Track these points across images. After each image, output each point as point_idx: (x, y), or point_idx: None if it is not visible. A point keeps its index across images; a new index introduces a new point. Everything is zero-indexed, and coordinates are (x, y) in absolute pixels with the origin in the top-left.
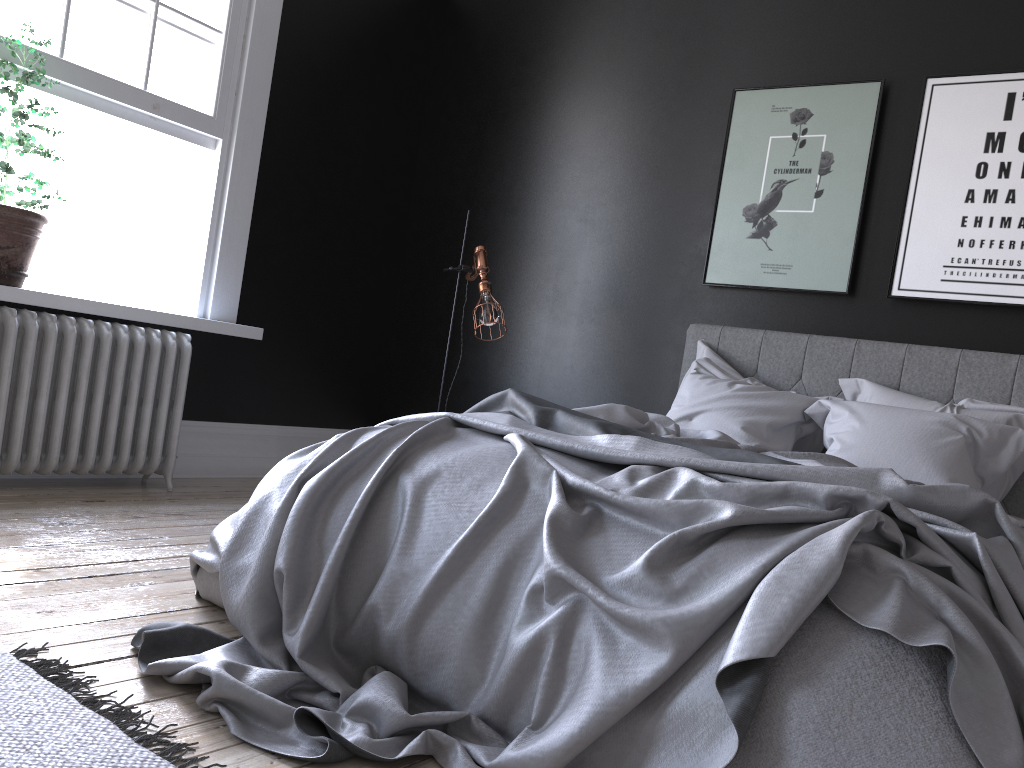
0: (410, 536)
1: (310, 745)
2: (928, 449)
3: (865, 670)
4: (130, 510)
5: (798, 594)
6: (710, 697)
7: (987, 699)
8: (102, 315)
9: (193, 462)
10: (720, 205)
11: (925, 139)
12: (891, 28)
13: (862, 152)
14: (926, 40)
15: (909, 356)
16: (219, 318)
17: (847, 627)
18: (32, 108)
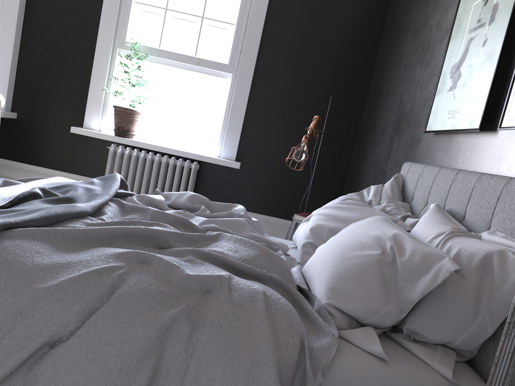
0: None
1: None
2: (341, 257)
3: None
4: None
5: None
6: None
7: None
8: (158, 151)
9: None
10: (443, 69)
11: None
12: None
13: None
14: None
15: (477, 184)
16: (225, 157)
17: None
18: (138, 69)
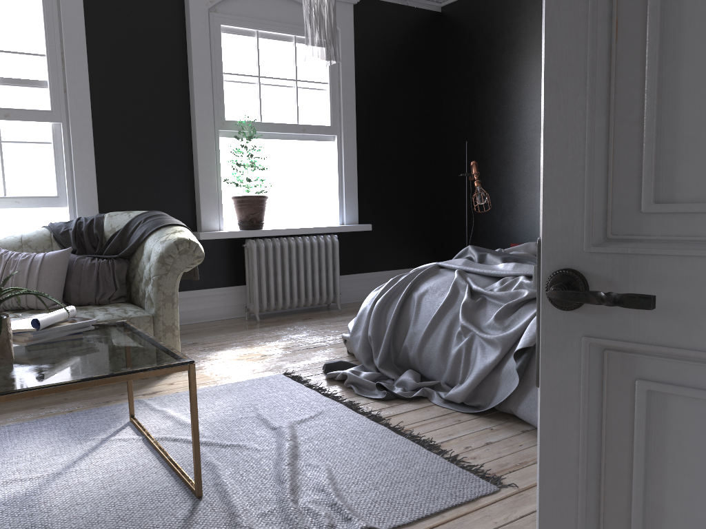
0: (416, 317)
1: (382, 395)
2: None
3: None
4: (322, 321)
5: None
6: (514, 364)
7: None
8: (297, 234)
9: (349, 295)
10: None
11: None
12: None
13: None
14: None
15: None
16: (349, 223)
17: None
18: (253, 149)
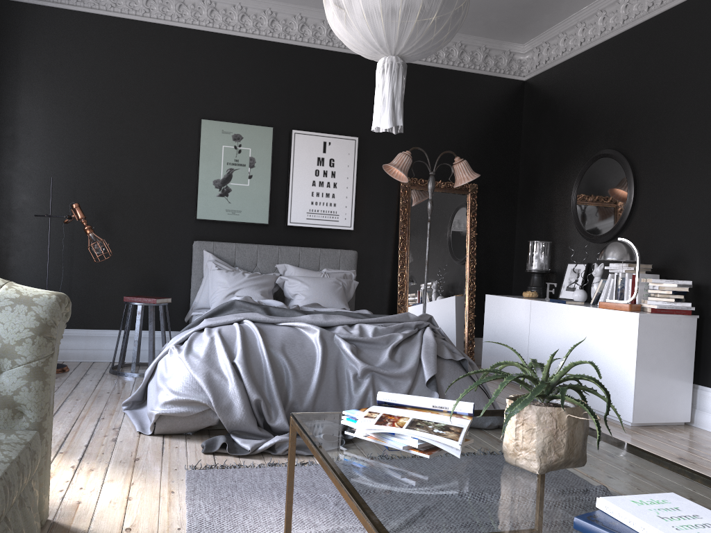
0: (294, 371)
1: None
2: (335, 293)
3: (450, 369)
4: None
5: (433, 354)
6: (423, 389)
7: (468, 368)
8: None
9: None
10: (200, 178)
11: (294, 156)
12: (273, 102)
13: (268, 159)
14: (288, 111)
15: (301, 252)
16: None
17: (441, 360)
18: None
